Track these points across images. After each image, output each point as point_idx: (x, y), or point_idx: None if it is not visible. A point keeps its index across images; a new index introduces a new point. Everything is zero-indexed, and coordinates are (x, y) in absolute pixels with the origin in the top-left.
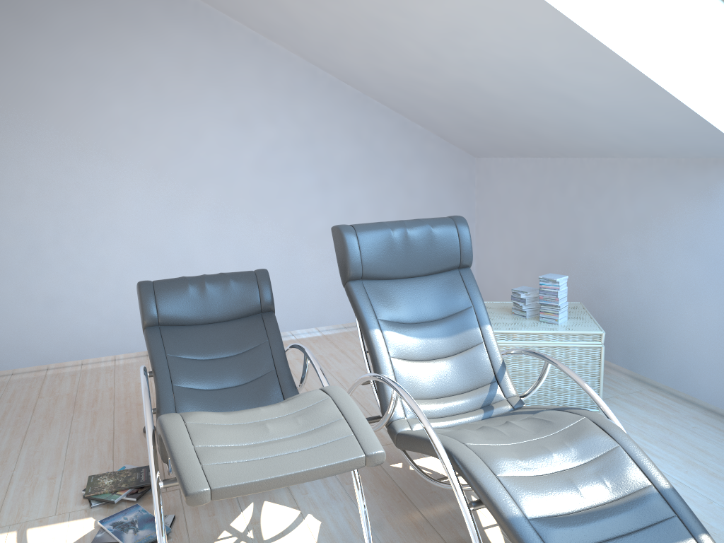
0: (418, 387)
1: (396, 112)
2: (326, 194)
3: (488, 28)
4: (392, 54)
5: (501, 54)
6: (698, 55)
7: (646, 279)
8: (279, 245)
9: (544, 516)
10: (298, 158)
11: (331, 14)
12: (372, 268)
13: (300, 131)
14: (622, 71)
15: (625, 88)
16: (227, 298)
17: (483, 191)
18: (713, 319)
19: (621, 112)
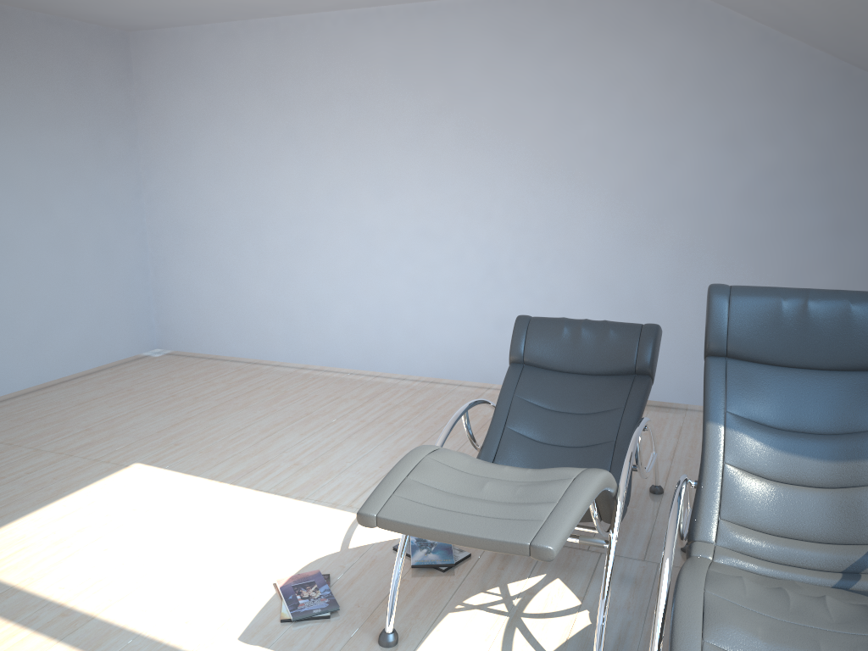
0: (752, 513)
1: None
2: (840, 240)
3: None
4: None
5: None
6: None
7: None
8: None
9: None
10: (803, 189)
11: (818, 0)
12: (742, 345)
13: (813, 153)
14: None
15: None
16: (599, 350)
17: None
18: None
19: None
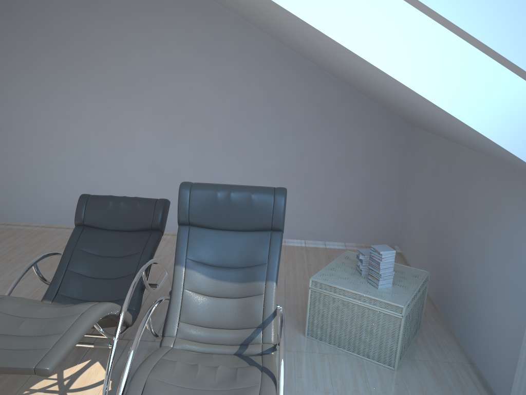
0: (197, 316)
1: (346, 84)
2: (280, 141)
3: (315, 40)
4: (300, 46)
5: (341, 59)
6: (491, 81)
7: (481, 268)
8: (241, 174)
9: None
10: (261, 112)
11: (250, 13)
12: (197, 218)
13: (266, 92)
14: (409, 90)
15: (425, 103)
16: (131, 216)
17: (413, 155)
18: (511, 323)
19: (444, 120)
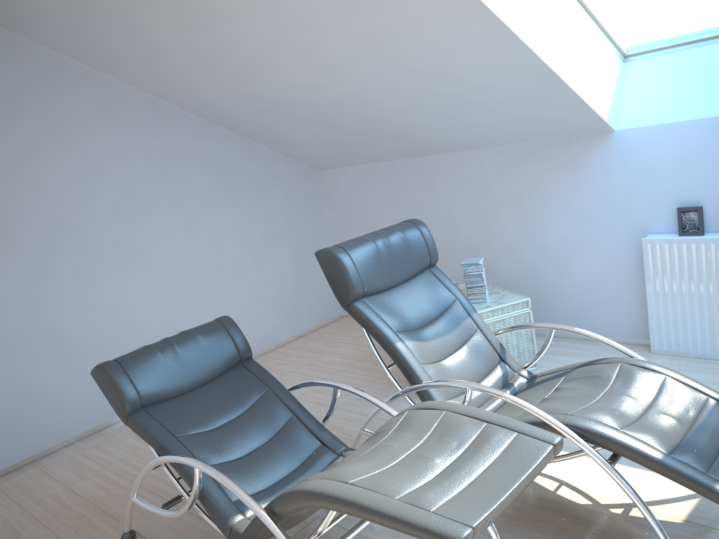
0: None
1: (243, 136)
2: (192, 231)
3: (411, 39)
4: (275, 75)
5: (412, 63)
6: (576, 50)
7: (529, 247)
8: (156, 296)
9: (673, 448)
10: (156, 197)
11: (217, 38)
12: (369, 284)
13: (154, 168)
14: (531, 68)
15: (525, 84)
16: (203, 356)
17: (334, 201)
18: (599, 266)
19: (509, 105)
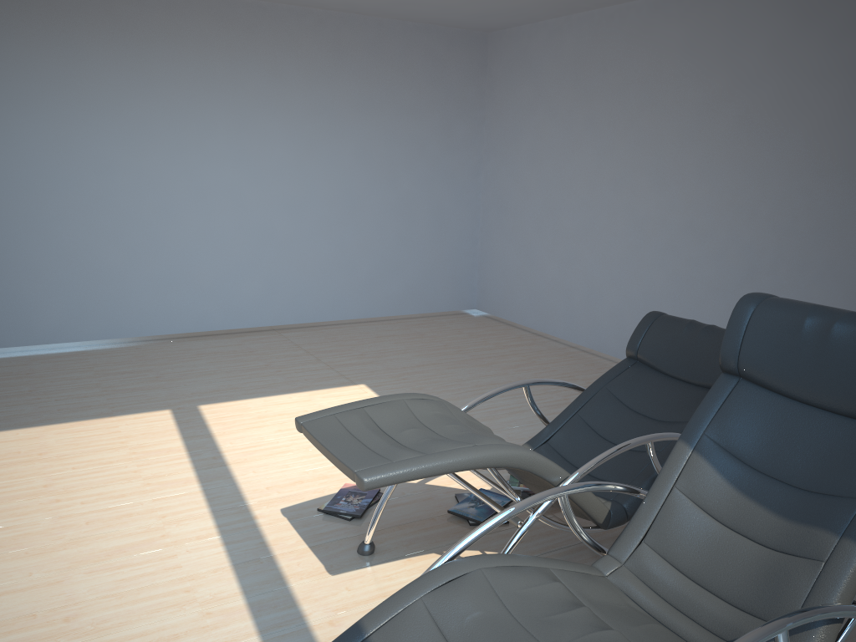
0: (676, 547)
1: None
2: None
3: None
4: None
5: None
6: None
7: None
8: None
9: None
10: None
11: None
12: (753, 365)
13: None
14: None
15: None
16: (707, 359)
17: None
18: None
19: None
